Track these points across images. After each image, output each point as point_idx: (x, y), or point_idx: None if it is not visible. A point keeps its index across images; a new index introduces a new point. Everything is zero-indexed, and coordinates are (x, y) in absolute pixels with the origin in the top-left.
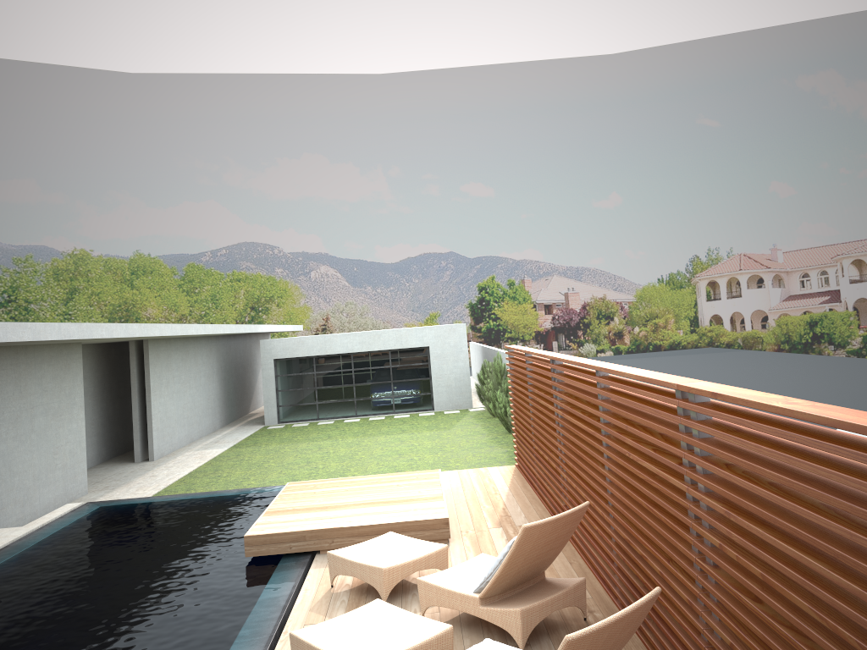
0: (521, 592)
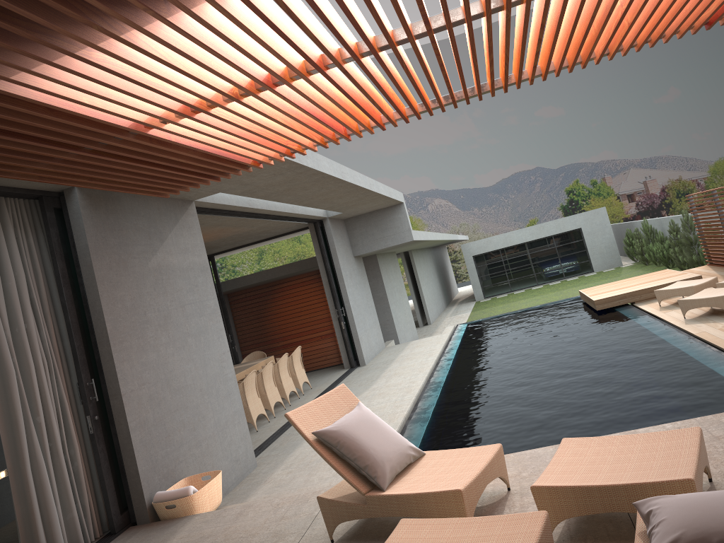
0: None
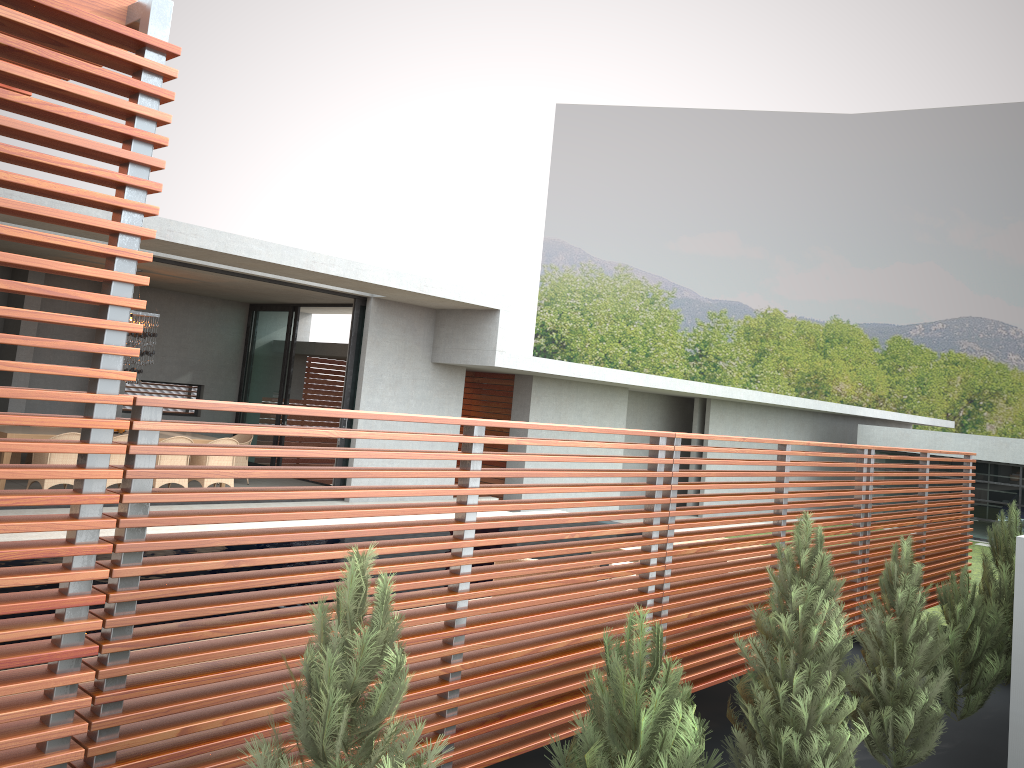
0: None
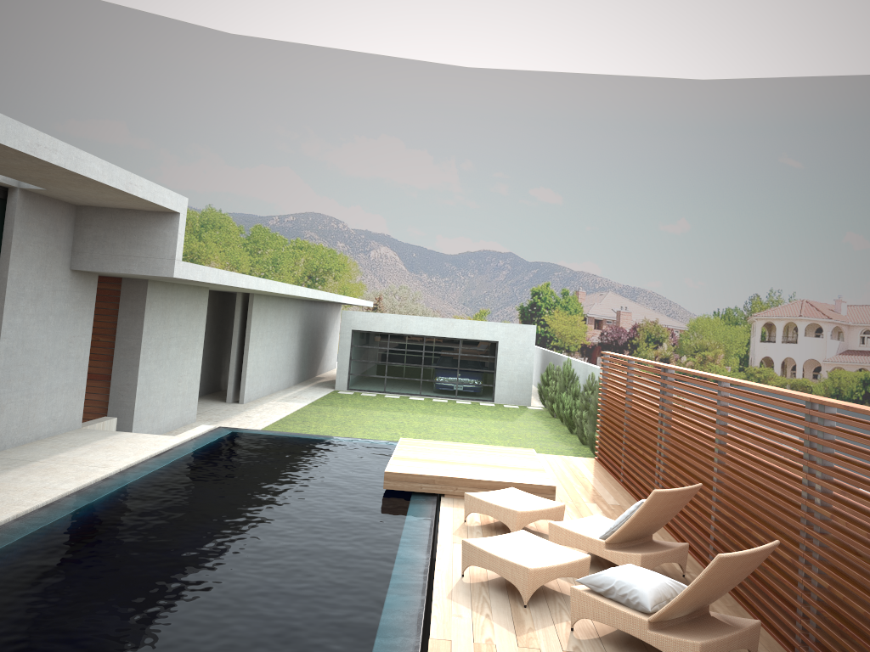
0: (635, 546)
